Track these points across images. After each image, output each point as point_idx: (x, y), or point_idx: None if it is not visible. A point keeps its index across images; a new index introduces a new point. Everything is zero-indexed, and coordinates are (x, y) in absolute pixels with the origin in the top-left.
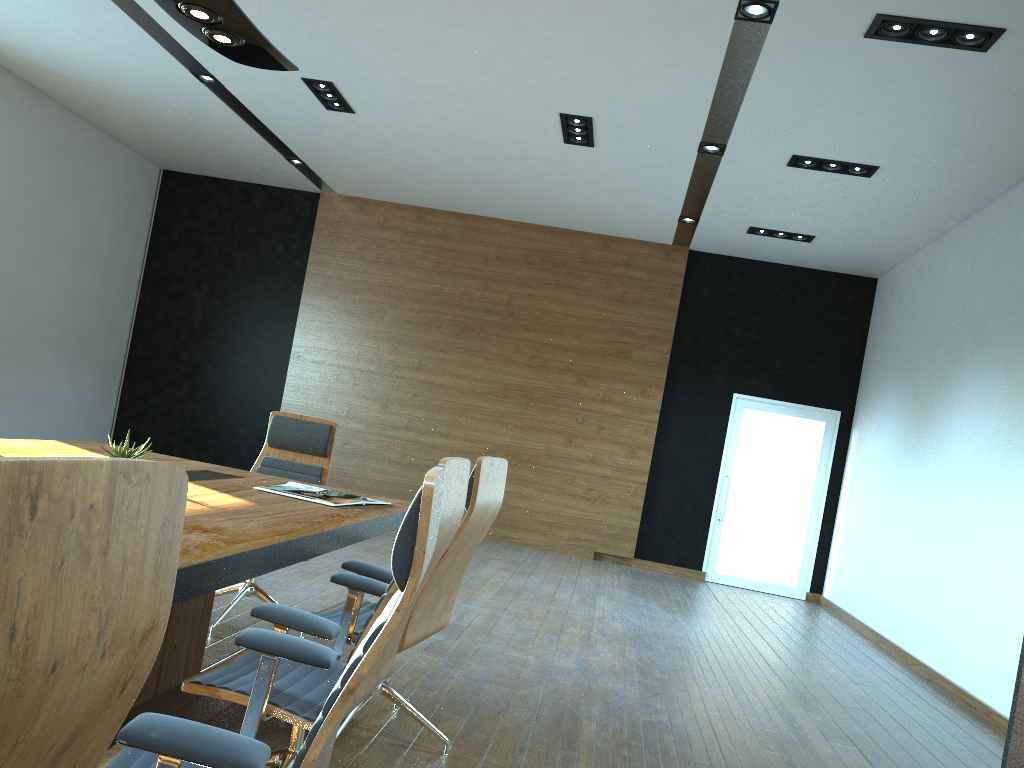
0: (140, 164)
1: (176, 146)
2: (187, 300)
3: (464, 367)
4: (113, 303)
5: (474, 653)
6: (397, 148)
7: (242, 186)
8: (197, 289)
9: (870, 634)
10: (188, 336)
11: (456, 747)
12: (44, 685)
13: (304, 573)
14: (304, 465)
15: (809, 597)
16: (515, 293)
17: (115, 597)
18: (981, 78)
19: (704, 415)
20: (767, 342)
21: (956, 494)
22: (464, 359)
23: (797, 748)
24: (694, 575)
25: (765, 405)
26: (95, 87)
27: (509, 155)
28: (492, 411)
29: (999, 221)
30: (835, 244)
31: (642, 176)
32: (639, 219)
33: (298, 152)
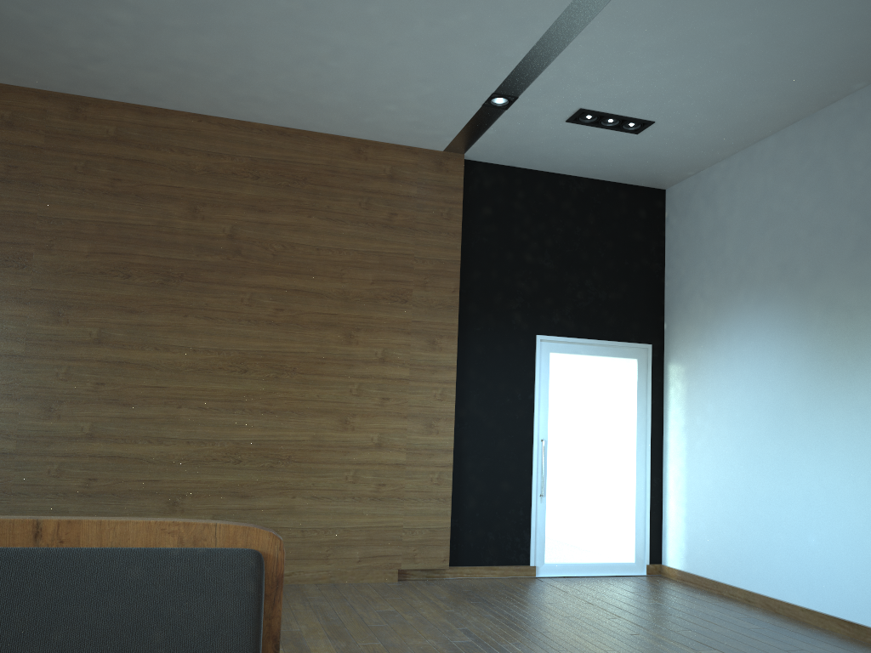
0: None
1: None
2: None
3: (175, 333)
4: None
5: None
6: None
7: None
8: None
9: (827, 622)
10: None
11: None
12: None
13: None
14: None
15: (651, 570)
16: (241, 221)
17: None
18: None
19: (506, 366)
20: (564, 269)
21: None
22: (174, 322)
23: None
24: (523, 573)
25: (573, 346)
26: None
27: None
28: (227, 394)
29: None
30: (667, 135)
31: (494, 1)
32: (427, 103)
33: None
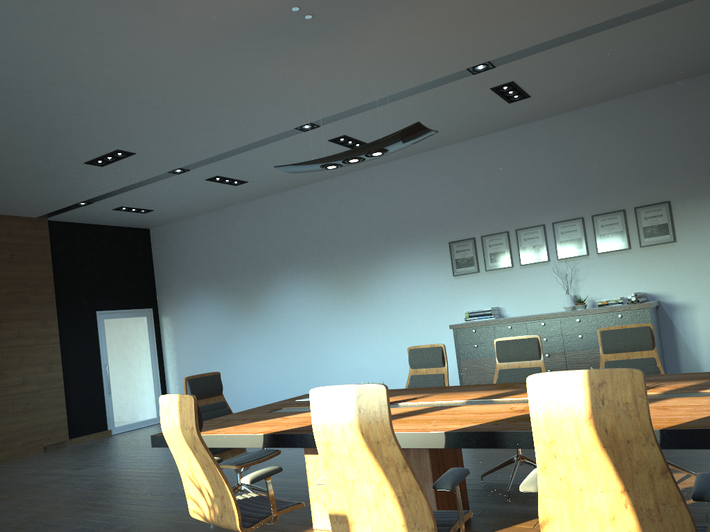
0: None
1: None
2: None
3: None
4: None
5: (294, 469)
6: None
7: None
8: None
9: None
10: None
11: None
12: None
13: (94, 508)
14: (215, 404)
15: None
16: None
17: None
18: None
19: (83, 330)
20: (106, 275)
21: (300, 331)
22: None
23: None
24: (105, 434)
25: (115, 314)
26: None
27: (15, 166)
28: None
29: (280, 205)
30: (158, 213)
31: (102, 181)
32: (43, 203)
33: None
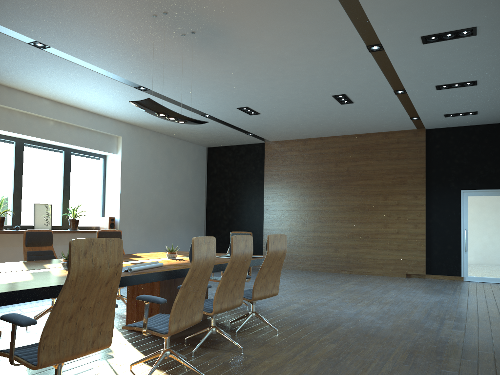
0: (198, 148)
1: (208, 139)
2: (223, 195)
3: (333, 201)
4: (197, 202)
5: (312, 310)
6: (282, 121)
7: (236, 147)
8: (226, 190)
9: None
10: (225, 209)
11: (282, 333)
12: (99, 269)
13: None
14: None
15: None
16: (349, 165)
17: (110, 258)
18: (485, 42)
19: (448, 203)
20: (473, 163)
21: None
22: (333, 198)
23: (432, 332)
24: (457, 279)
25: (478, 193)
26: (174, 127)
27: (324, 113)
28: (348, 218)
29: None
30: (490, 112)
31: (381, 107)
32: (394, 123)
33: (249, 131)
